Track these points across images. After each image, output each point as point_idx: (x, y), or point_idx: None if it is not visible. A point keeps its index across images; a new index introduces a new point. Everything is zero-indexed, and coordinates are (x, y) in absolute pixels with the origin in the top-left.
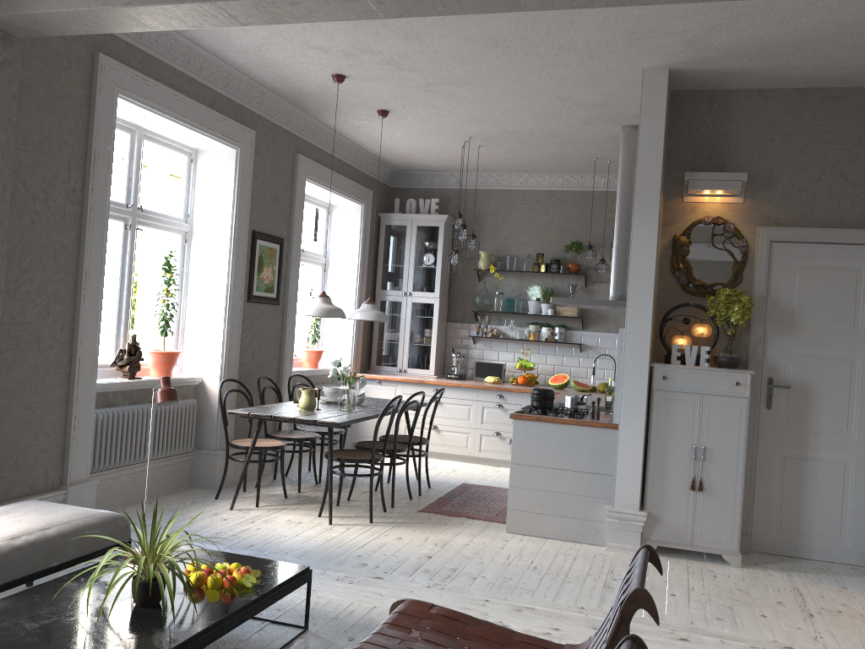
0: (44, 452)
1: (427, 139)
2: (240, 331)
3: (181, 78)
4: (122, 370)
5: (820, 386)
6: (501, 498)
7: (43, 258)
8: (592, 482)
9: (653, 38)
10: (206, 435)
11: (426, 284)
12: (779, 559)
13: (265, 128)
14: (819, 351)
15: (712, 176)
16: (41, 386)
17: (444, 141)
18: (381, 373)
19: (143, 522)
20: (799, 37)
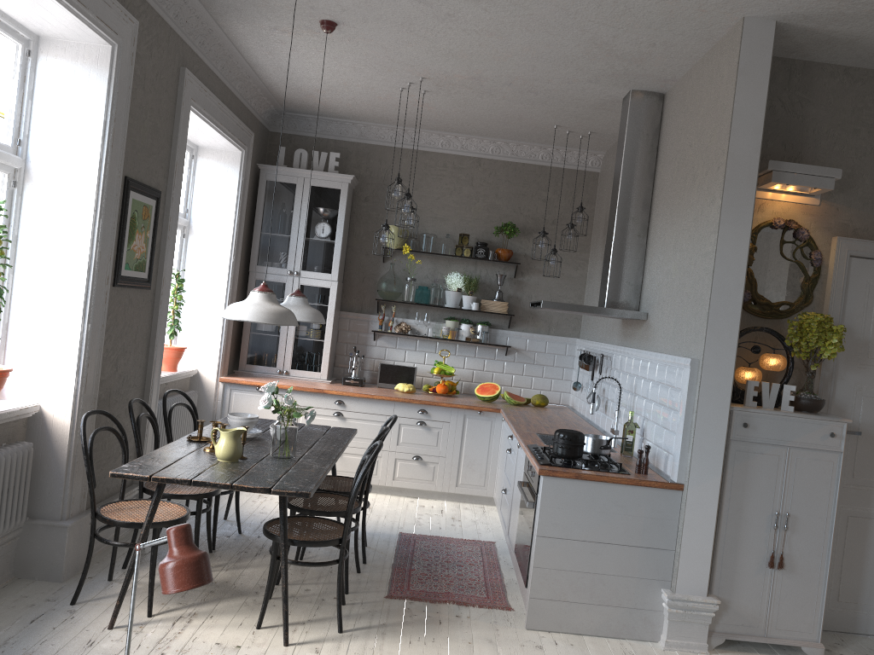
0: None
1: (359, 73)
2: (104, 332)
3: None
4: None
5: None
6: (465, 558)
7: None
8: (645, 560)
9: None
10: (45, 497)
11: (320, 262)
12: (839, 638)
13: (149, 19)
14: None
15: (801, 168)
16: None
17: (381, 79)
18: (255, 376)
19: None
20: None
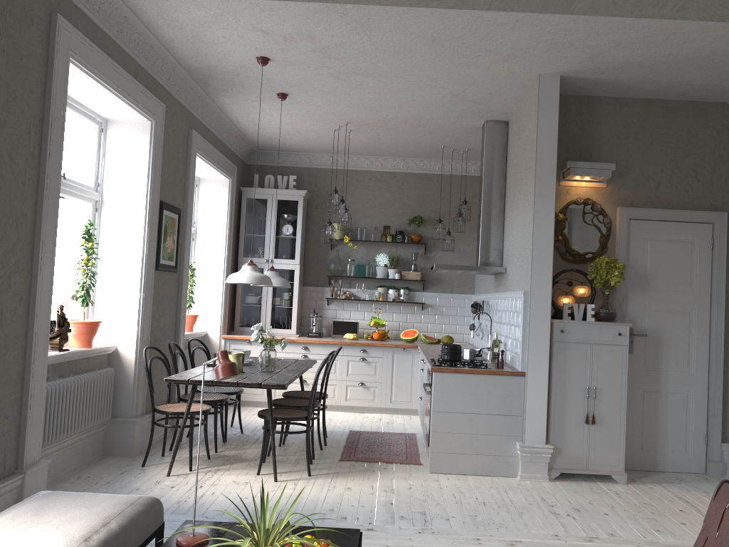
0: (3, 435)
1: (305, 122)
2: (152, 299)
3: (114, 47)
4: (51, 342)
5: (668, 334)
6: (394, 441)
7: (7, 226)
8: (504, 423)
9: (567, 49)
10: (121, 403)
11: (286, 252)
12: (644, 474)
13: (170, 102)
14: (666, 306)
15: (588, 165)
16: (2, 364)
17: (320, 125)
18: (246, 334)
19: (263, 507)
20: (676, 58)
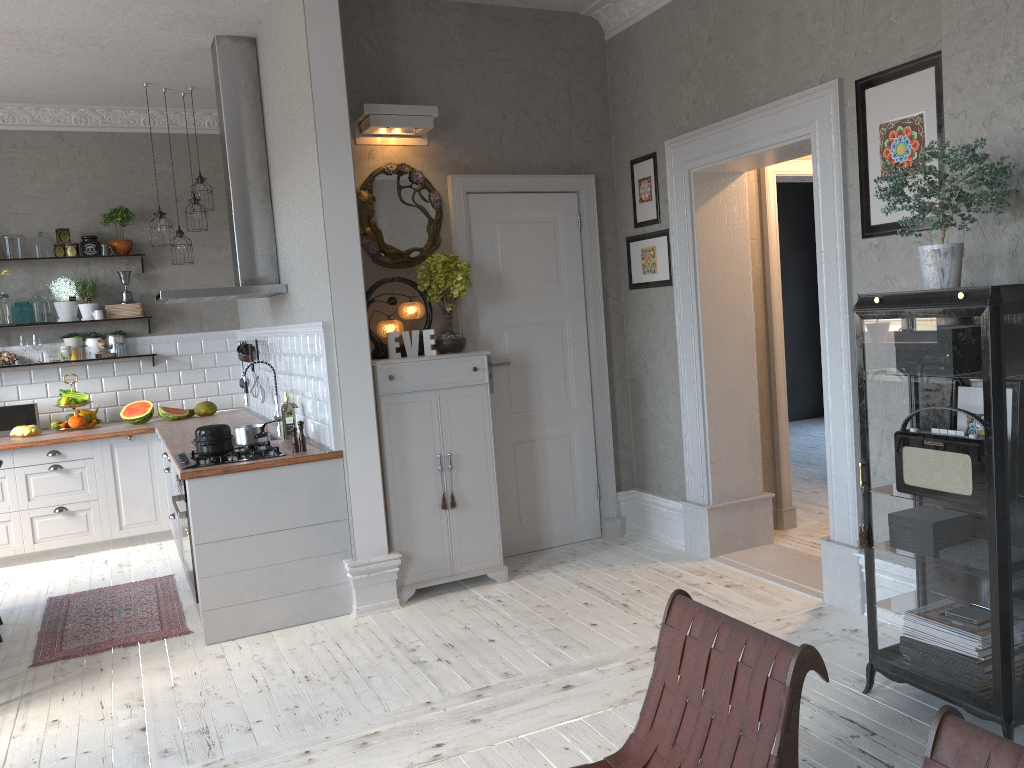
0: None
1: None
2: None
3: None
4: None
5: (537, 356)
6: (135, 600)
7: None
8: (320, 537)
9: None
10: None
11: None
12: (527, 558)
13: None
14: (531, 318)
15: (398, 109)
16: None
17: None
18: None
19: None
20: None
